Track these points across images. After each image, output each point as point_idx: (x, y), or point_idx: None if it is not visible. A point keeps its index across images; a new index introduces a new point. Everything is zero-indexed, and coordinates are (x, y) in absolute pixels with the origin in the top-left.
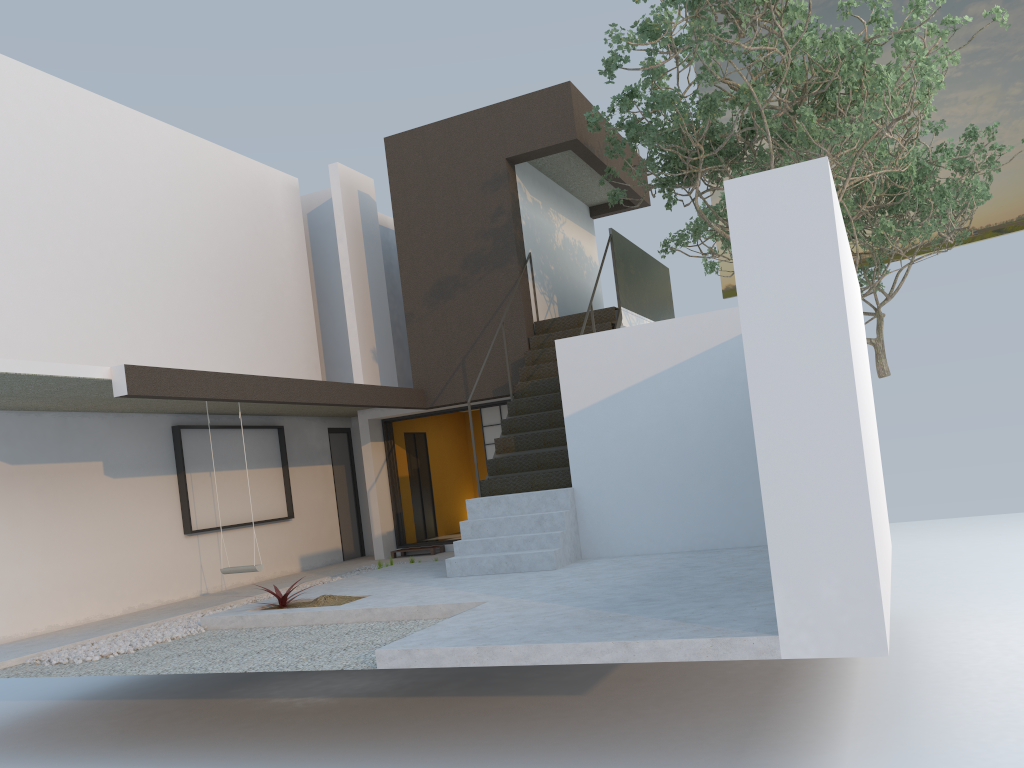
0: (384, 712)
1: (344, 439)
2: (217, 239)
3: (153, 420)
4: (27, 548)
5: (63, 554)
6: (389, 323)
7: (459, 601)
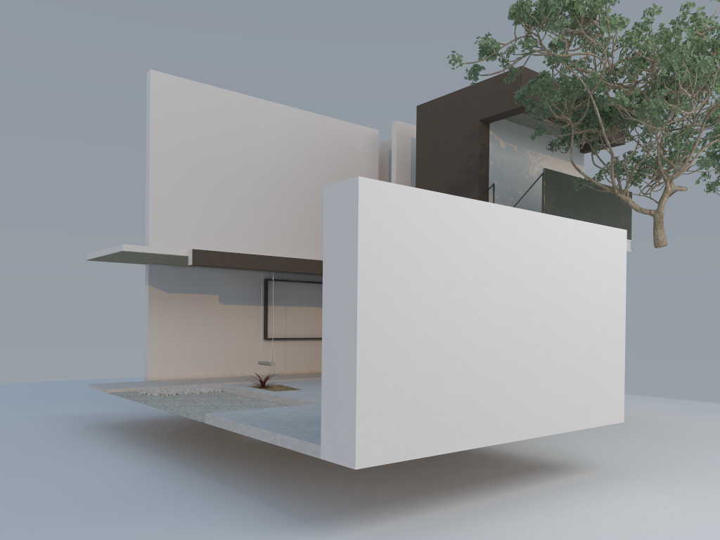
0: (265, 452)
1: None
2: (311, 171)
3: (253, 275)
4: (170, 335)
5: (189, 341)
6: None
7: (311, 400)
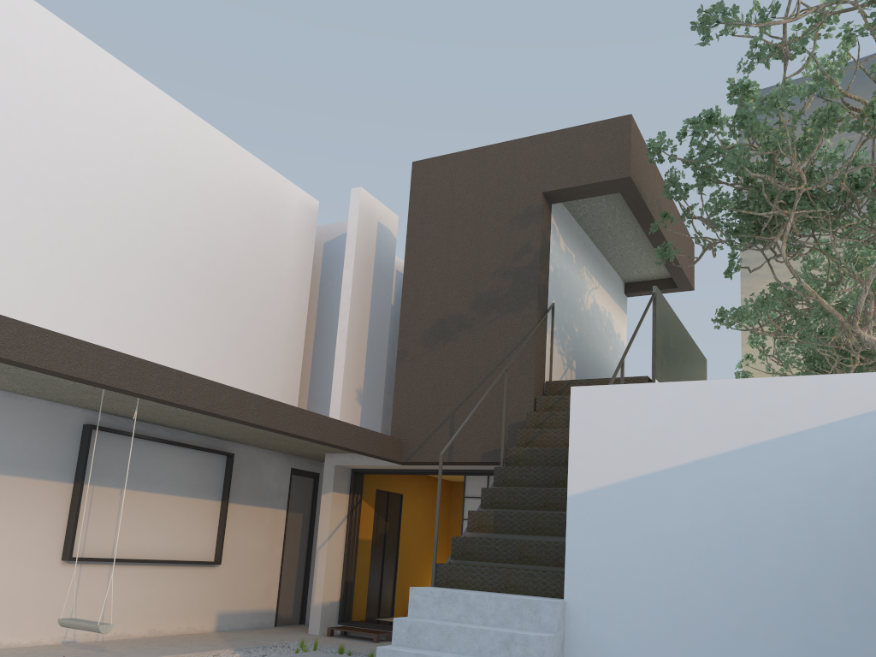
0: None
1: (309, 484)
2: (206, 234)
3: (59, 412)
4: None
5: None
6: (384, 366)
7: None
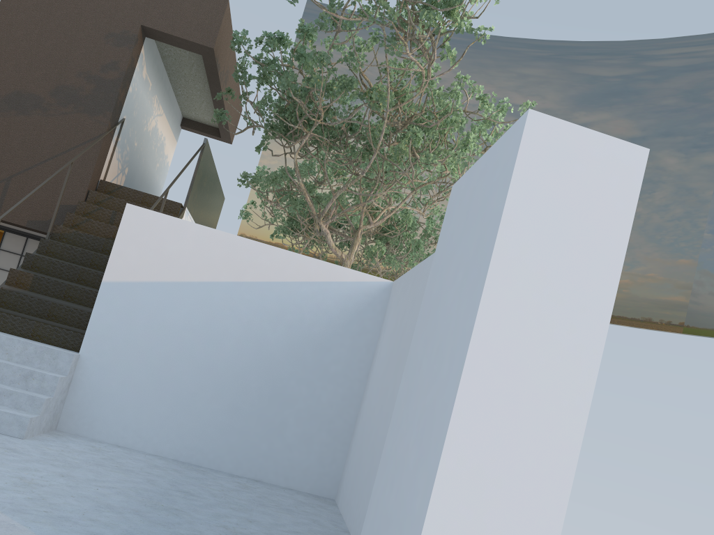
0: None
1: None
2: None
3: None
4: None
5: None
6: None
7: None
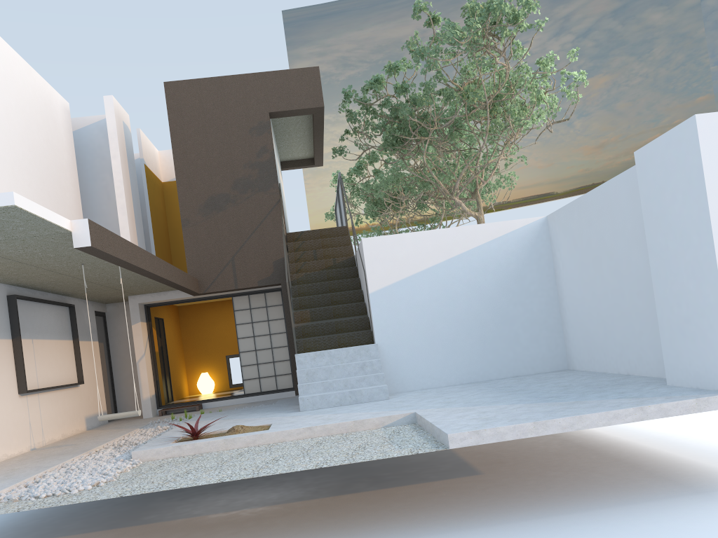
0: (345, 505)
1: (102, 321)
2: (27, 138)
3: None
4: None
5: None
6: (143, 229)
7: (386, 415)
